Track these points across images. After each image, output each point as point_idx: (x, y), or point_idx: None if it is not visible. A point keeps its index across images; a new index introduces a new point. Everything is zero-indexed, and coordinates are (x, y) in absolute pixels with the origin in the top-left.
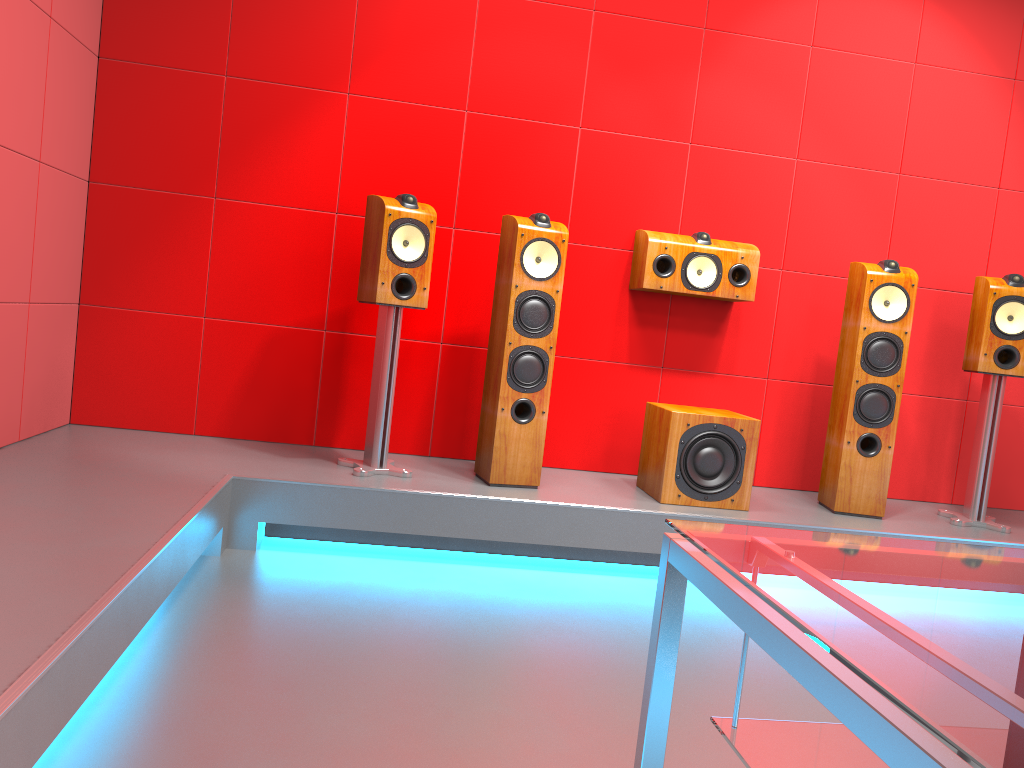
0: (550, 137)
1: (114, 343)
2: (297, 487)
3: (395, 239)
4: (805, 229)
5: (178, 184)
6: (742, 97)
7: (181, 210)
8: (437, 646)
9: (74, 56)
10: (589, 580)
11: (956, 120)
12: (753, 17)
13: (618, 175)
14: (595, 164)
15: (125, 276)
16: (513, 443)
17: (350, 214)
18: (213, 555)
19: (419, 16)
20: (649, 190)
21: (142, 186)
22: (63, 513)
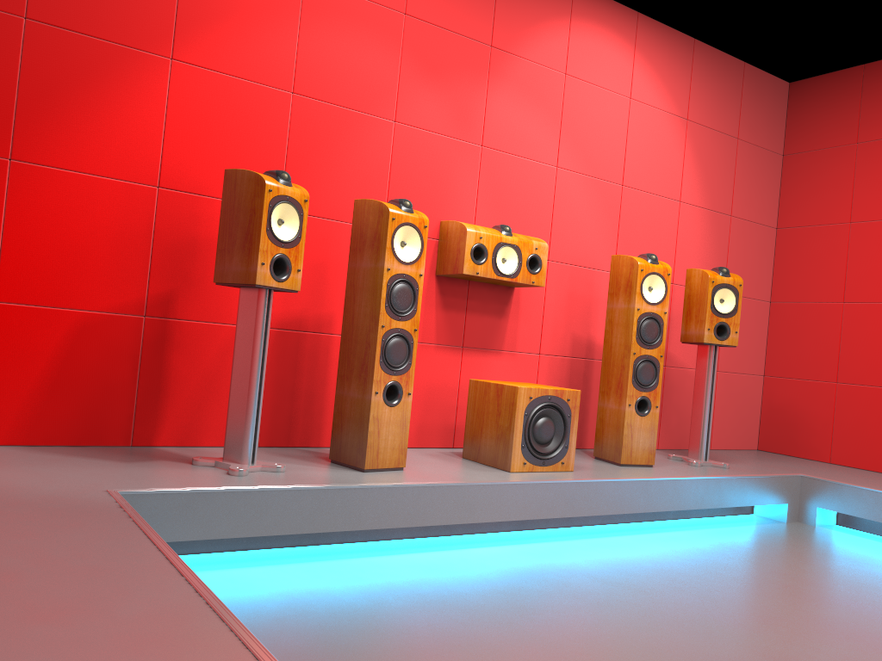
0: (369, 128)
1: None
2: (194, 496)
3: (273, 217)
4: (563, 226)
5: None
6: (518, 110)
7: None
8: (468, 653)
9: None
10: (480, 554)
11: (655, 146)
12: (525, 42)
13: (426, 169)
14: (407, 157)
15: None
16: (385, 426)
17: (173, 189)
18: None
19: None
20: (450, 185)
21: None
22: (9, 572)
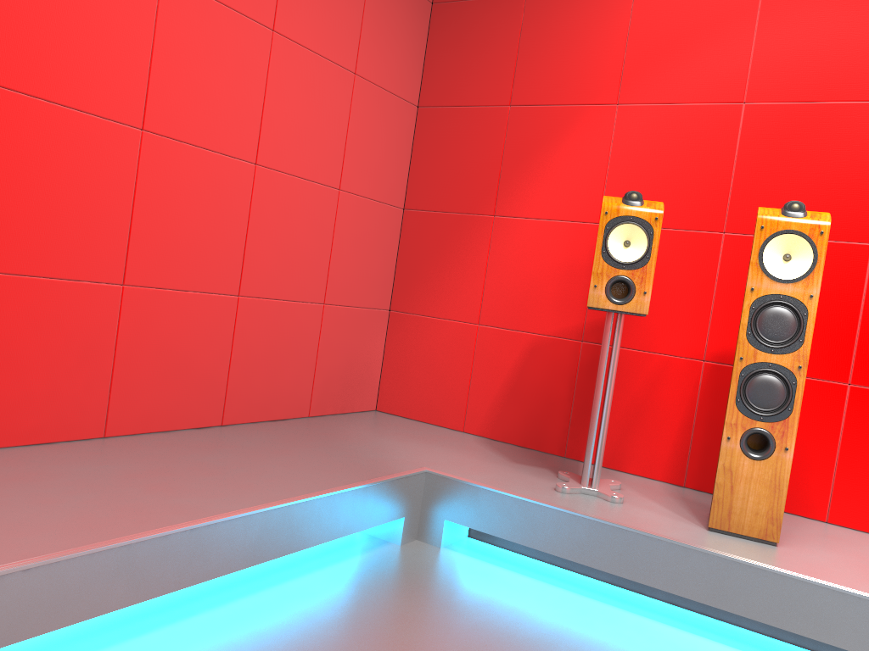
0: (851, 118)
1: (410, 344)
2: (480, 491)
3: (612, 239)
4: None
5: (466, 206)
6: None
7: (467, 228)
8: None
9: (385, 105)
10: None
11: None
12: None
13: None
14: None
15: (422, 287)
16: (742, 482)
17: None
18: (395, 543)
19: (694, 13)
20: None
21: (440, 210)
22: (219, 472)
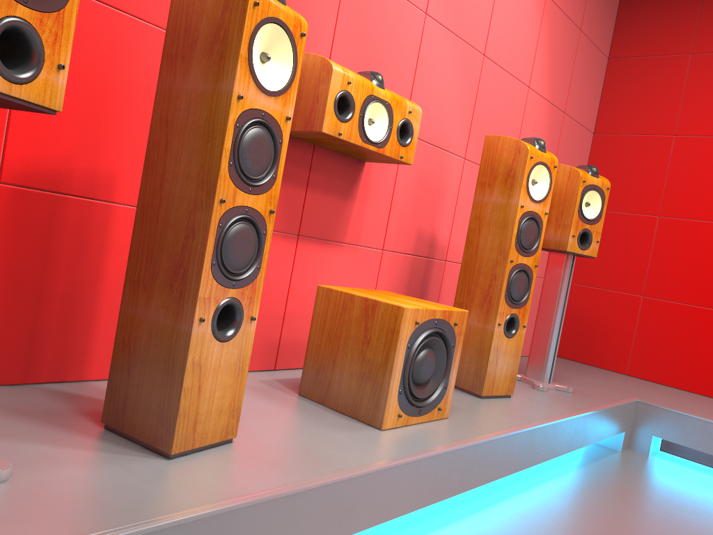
0: None
1: None
2: None
3: None
4: (424, 92)
5: None
6: None
7: None
8: None
9: None
10: None
11: (517, 17)
12: None
13: None
14: None
15: None
16: (210, 376)
17: None
18: None
19: None
20: (304, 3)
21: None
22: None
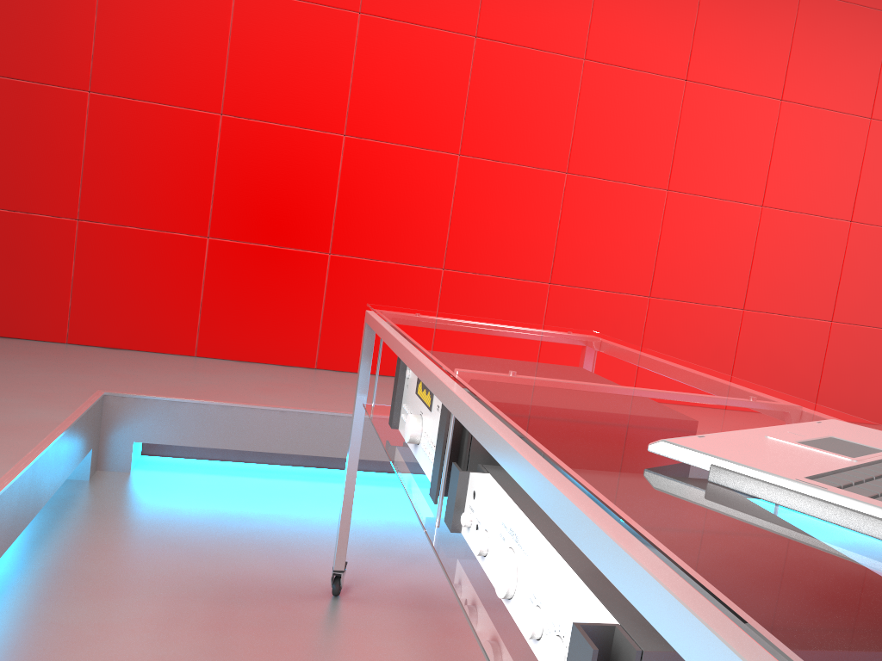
0: None
1: None
2: None
3: None
4: None
5: None
6: None
7: None
8: None
9: None
10: None
11: None
12: None
13: None
14: None
15: None
16: None
17: None
18: None
19: None
20: None
21: None
22: None
